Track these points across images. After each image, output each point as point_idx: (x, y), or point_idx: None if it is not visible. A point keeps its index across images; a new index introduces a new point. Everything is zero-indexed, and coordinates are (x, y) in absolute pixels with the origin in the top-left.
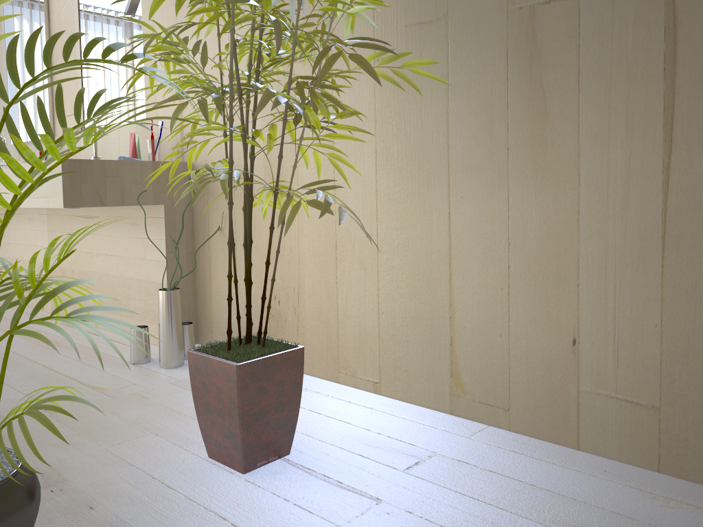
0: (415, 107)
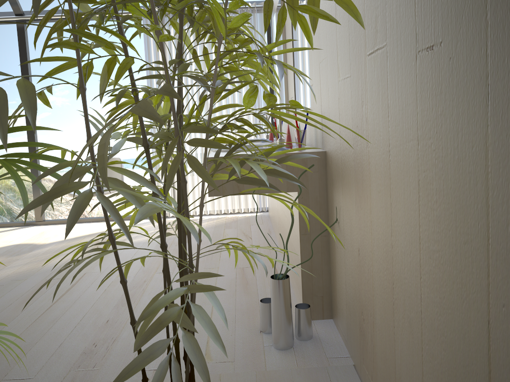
0: (452, 129)
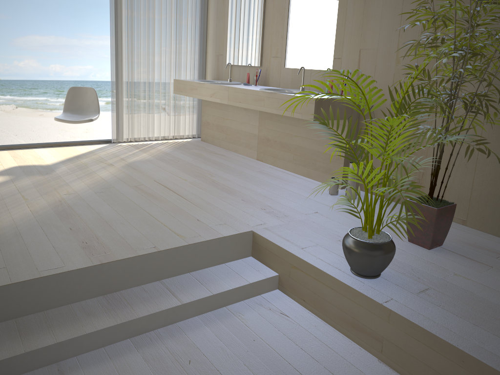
0: None
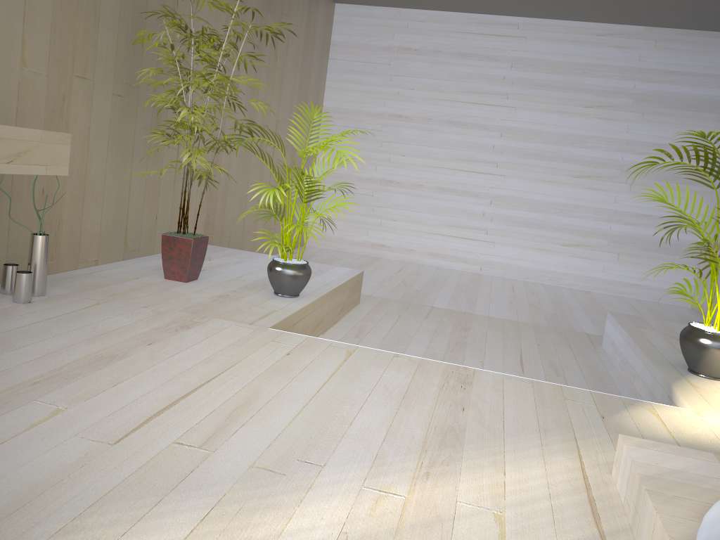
0: (125, 123)
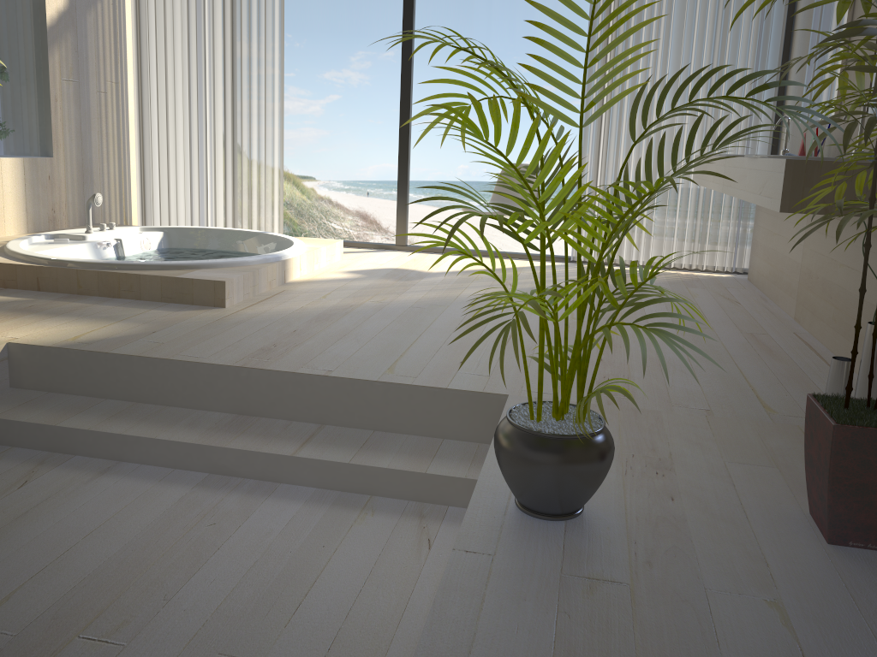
0: None
